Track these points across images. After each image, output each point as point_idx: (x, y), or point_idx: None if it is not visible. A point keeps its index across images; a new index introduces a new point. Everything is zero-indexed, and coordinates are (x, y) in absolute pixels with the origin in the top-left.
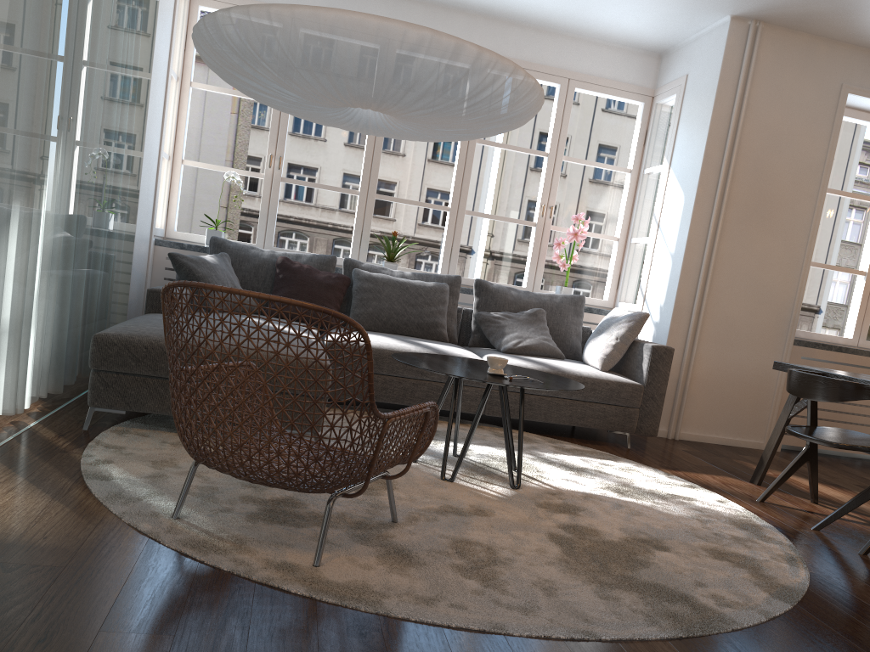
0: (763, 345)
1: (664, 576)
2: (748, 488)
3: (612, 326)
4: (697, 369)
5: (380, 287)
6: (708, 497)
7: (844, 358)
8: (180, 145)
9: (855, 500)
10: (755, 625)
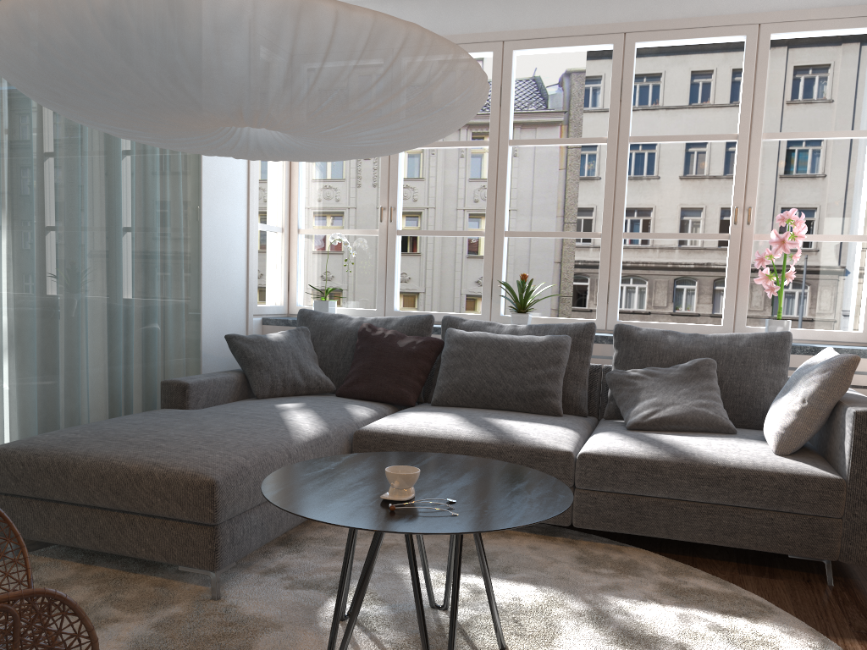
0: None
1: None
2: None
3: (800, 380)
4: None
5: (472, 349)
6: None
7: None
8: (294, 214)
9: None
10: None
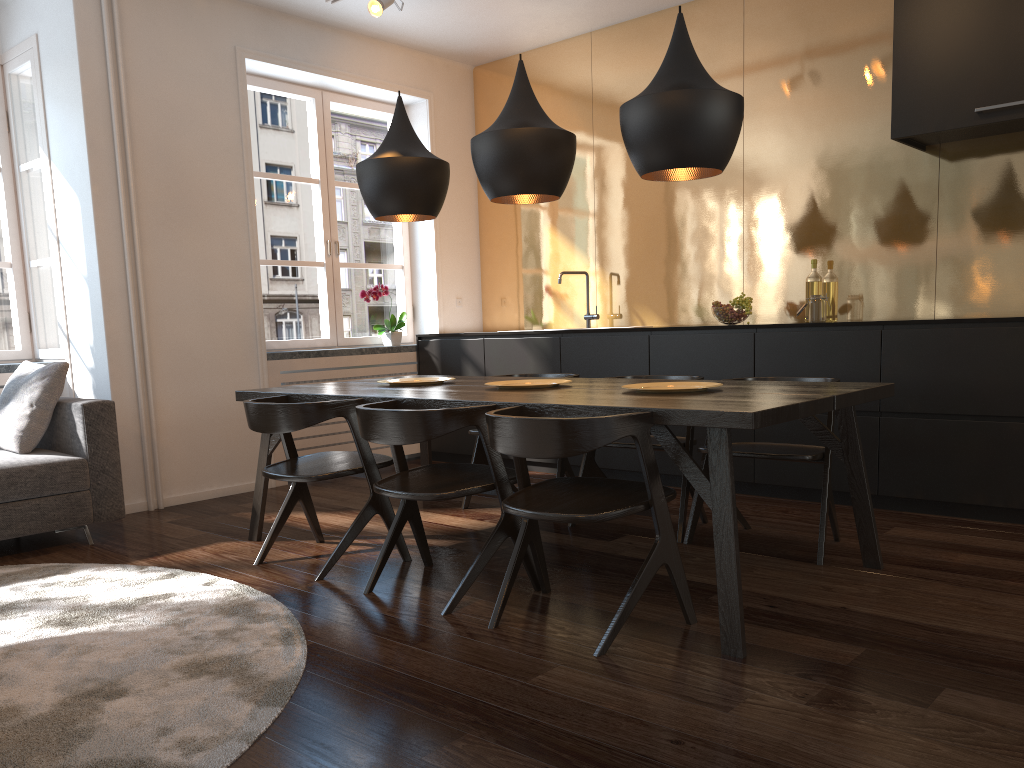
0: (234, 368)
1: (114, 742)
2: (247, 549)
3: (21, 389)
4: (163, 416)
5: None
6: (192, 584)
7: (326, 363)
8: None
9: (351, 532)
10: (235, 761)
